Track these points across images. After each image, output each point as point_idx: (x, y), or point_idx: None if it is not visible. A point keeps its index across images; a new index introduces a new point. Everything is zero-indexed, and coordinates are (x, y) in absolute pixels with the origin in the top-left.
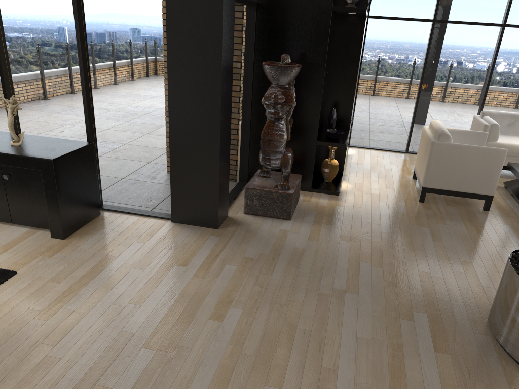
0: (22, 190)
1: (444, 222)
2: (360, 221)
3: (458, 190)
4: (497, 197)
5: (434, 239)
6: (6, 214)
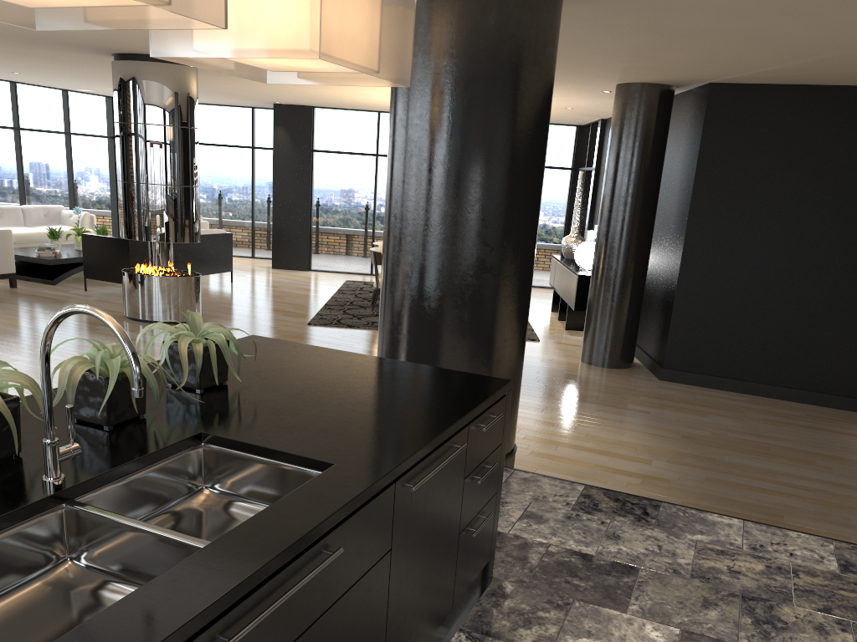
0: None
1: (7, 298)
2: None
3: None
4: (1, 280)
5: (25, 306)
6: None
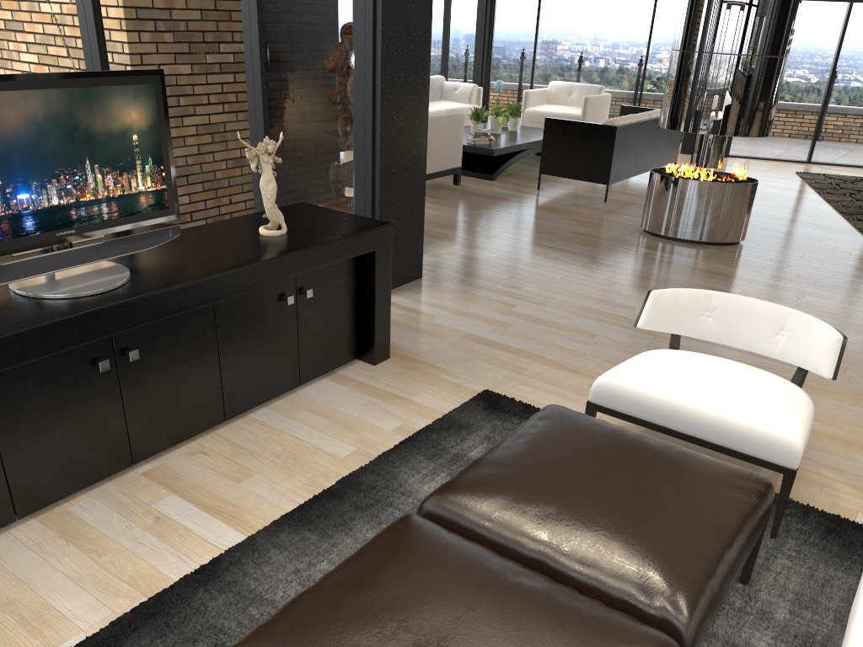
0: (323, 308)
1: (474, 202)
2: (447, 223)
3: (441, 170)
4: None
5: (509, 213)
6: (293, 372)
